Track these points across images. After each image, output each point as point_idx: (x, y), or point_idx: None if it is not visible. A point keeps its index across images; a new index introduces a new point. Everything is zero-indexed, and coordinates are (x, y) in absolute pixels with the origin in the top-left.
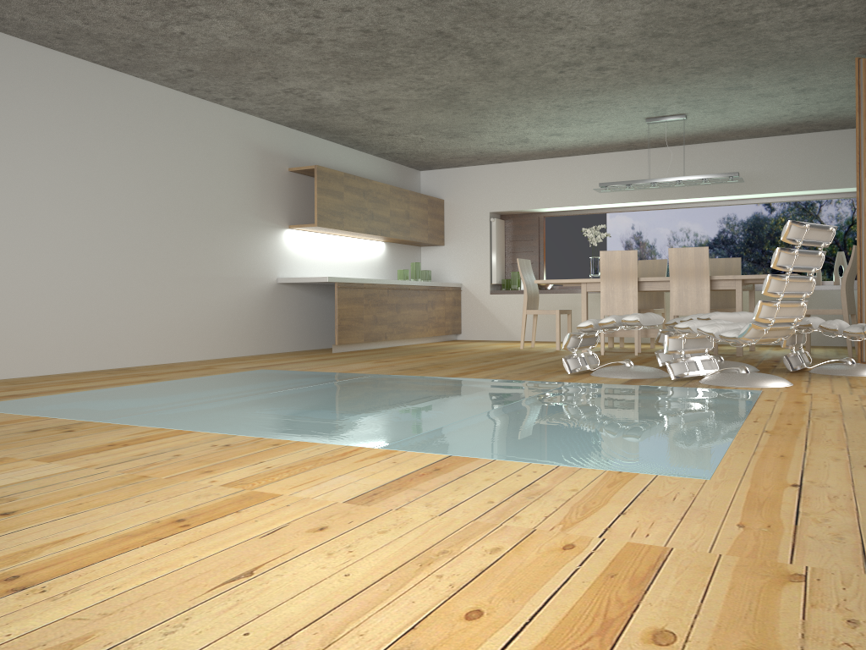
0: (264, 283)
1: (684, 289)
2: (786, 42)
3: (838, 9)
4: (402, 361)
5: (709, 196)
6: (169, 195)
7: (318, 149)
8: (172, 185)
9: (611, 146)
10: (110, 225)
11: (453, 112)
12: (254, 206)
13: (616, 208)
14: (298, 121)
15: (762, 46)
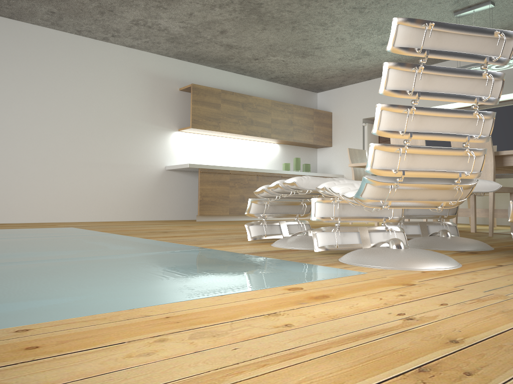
0: (152, 169)
1: None
2: None
3: None
4: (199, 227)
5: None
6: (61, 105)
7: (210, 75)
8: (64, 98)
9: None
10: (4, 124)
11: (275, 28)
12: (144, 115)
13: (467, 107)
14: (178, 53)
15: None
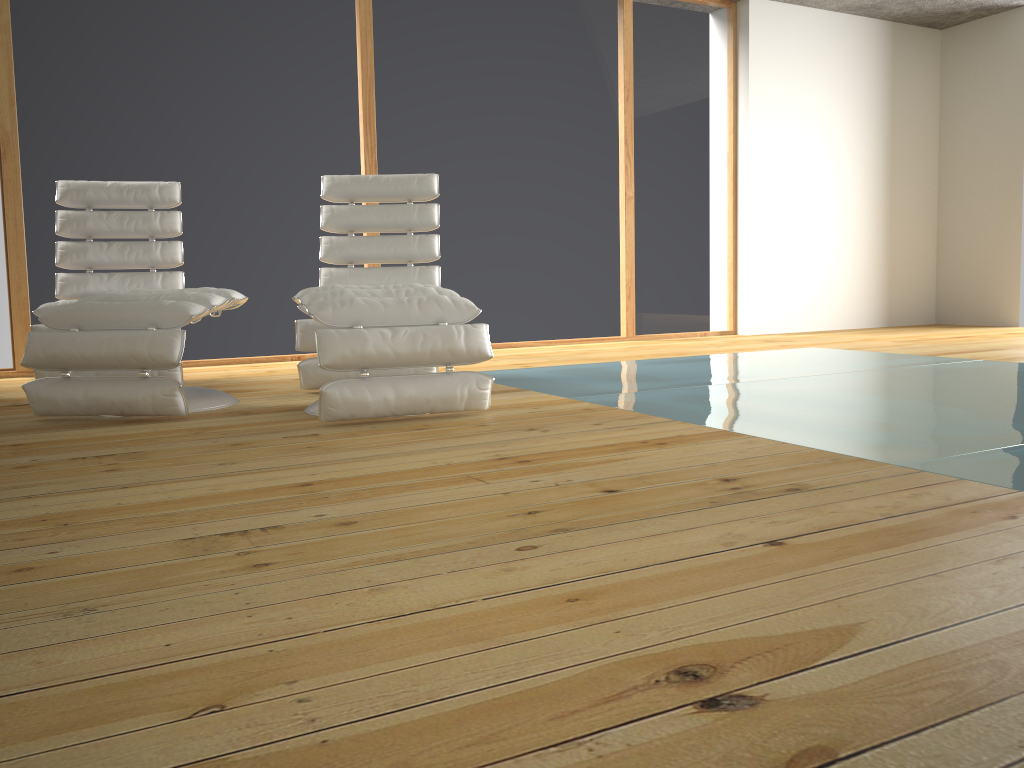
0: None
1: None
2: None
3: None
4: (598, 629)
5: None
6: None
7: None
8: None
9: None
10: None
11: None
12: None
13: None
14: None
15: None
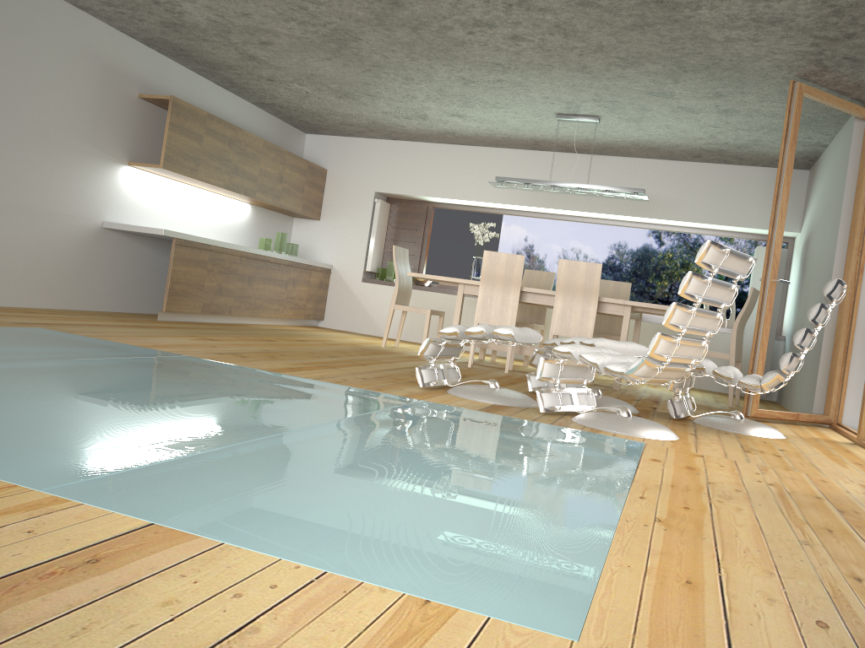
0: (84, 224)
1: (569, 307)
2: (724, 45)
3: (790, 11)
4: (232, 343)
5: (609, 213)
6: None
7: (182, 80)
8: None
9: (515, 142)
10: None
11: (343, 63)
12: (85, 130)
13: (511, 211)
14: (157, 39)
15: (697, 44)
